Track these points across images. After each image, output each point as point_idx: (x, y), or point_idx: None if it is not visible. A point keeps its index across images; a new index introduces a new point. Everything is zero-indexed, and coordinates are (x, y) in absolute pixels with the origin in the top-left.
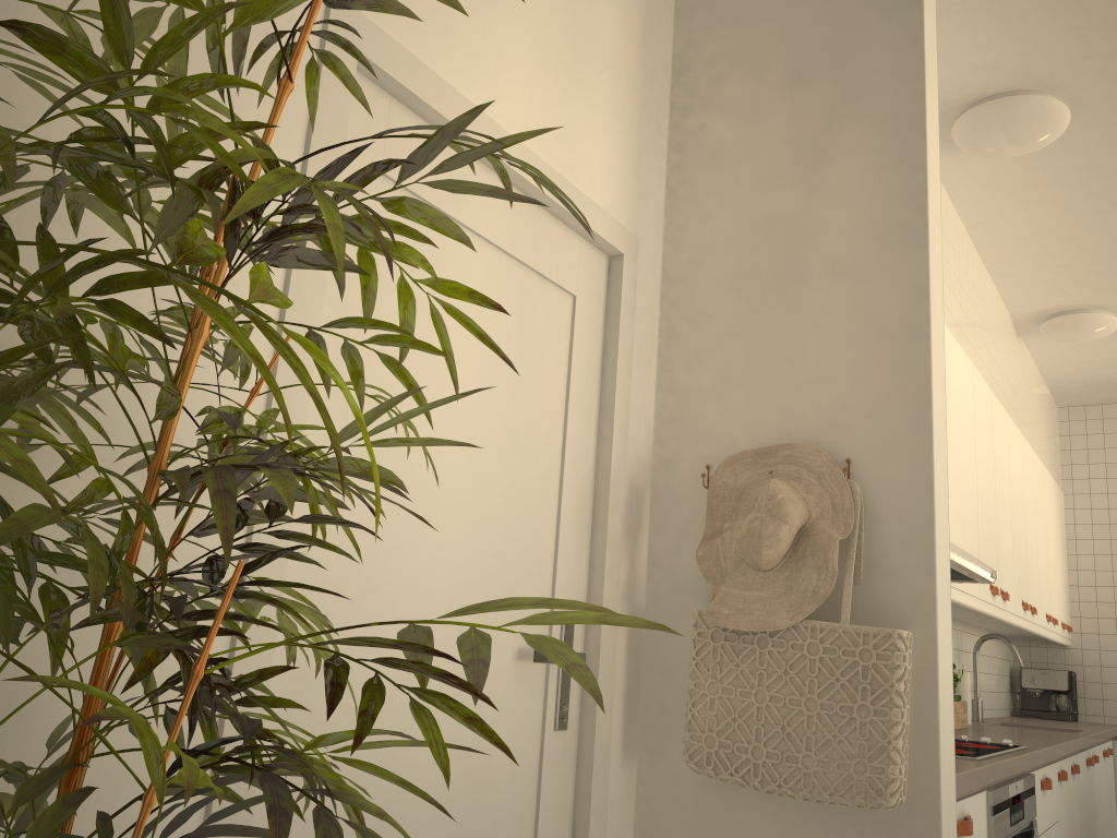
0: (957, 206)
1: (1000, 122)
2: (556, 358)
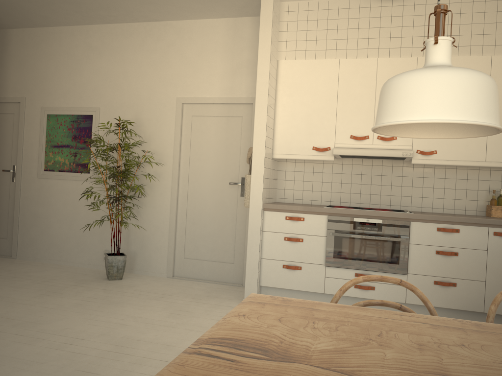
0: None
1: None
2: (238, 130)
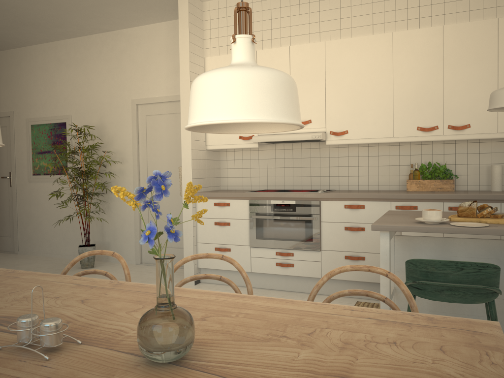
0: None
1: None
2: None
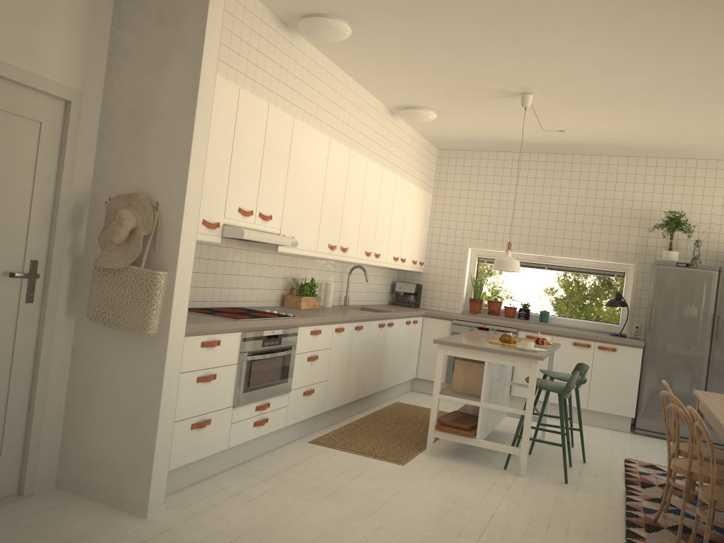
0: (326, 56)
1: (315, 28)
2: (29, 151)
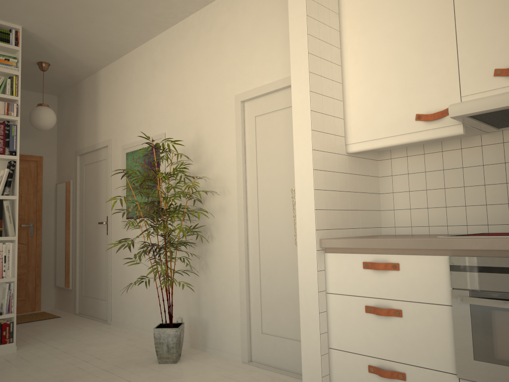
0: None
1: None
2: None
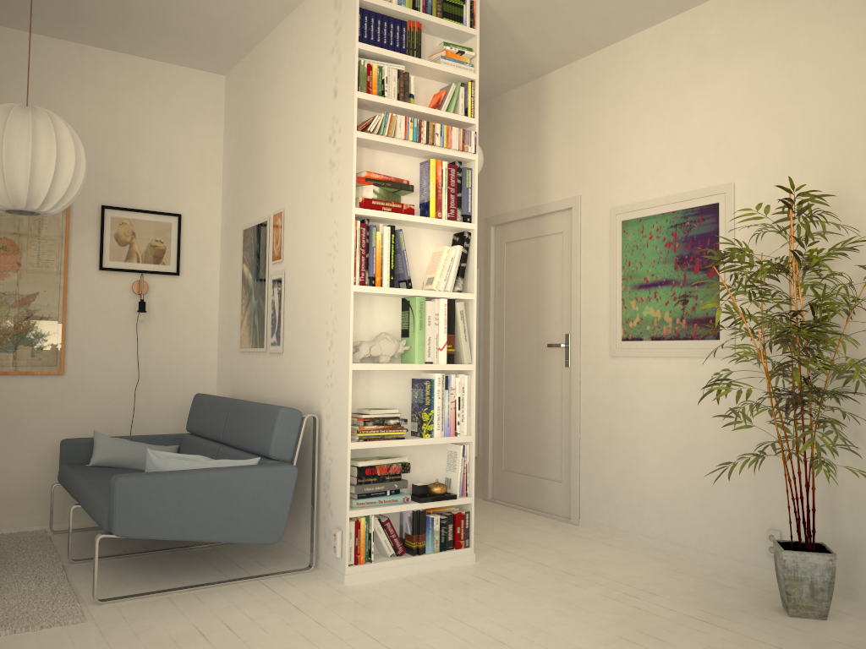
0: None
1: None
2: None
